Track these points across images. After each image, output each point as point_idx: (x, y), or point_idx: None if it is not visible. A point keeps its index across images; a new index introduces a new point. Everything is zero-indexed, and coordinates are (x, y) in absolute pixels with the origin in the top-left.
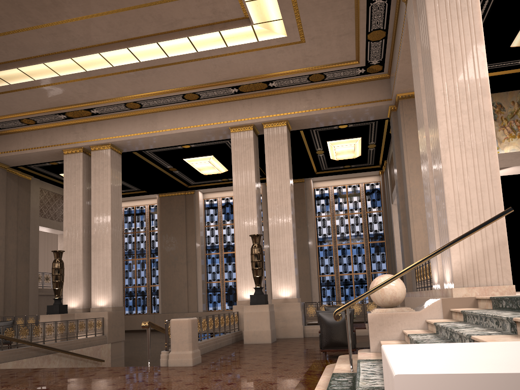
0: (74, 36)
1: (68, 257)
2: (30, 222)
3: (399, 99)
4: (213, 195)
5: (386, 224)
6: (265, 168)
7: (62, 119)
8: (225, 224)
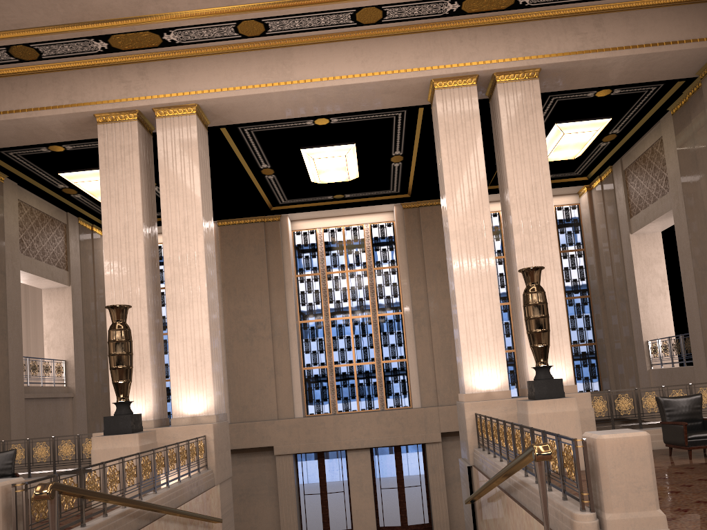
0: None
1: None
2: (6, 261)
3: None
4: (309, 224)
5: (597, 269)
6: (504, 155)
7: (96, 52)
8: (332, 272)
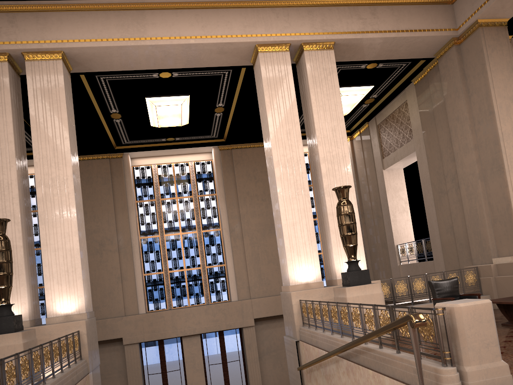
0: None
1: None
2: None
3: (480, 26)
4: (145, 161)
5: (359, 196)
6: (311, 104)
7: None
8: (165, 199)
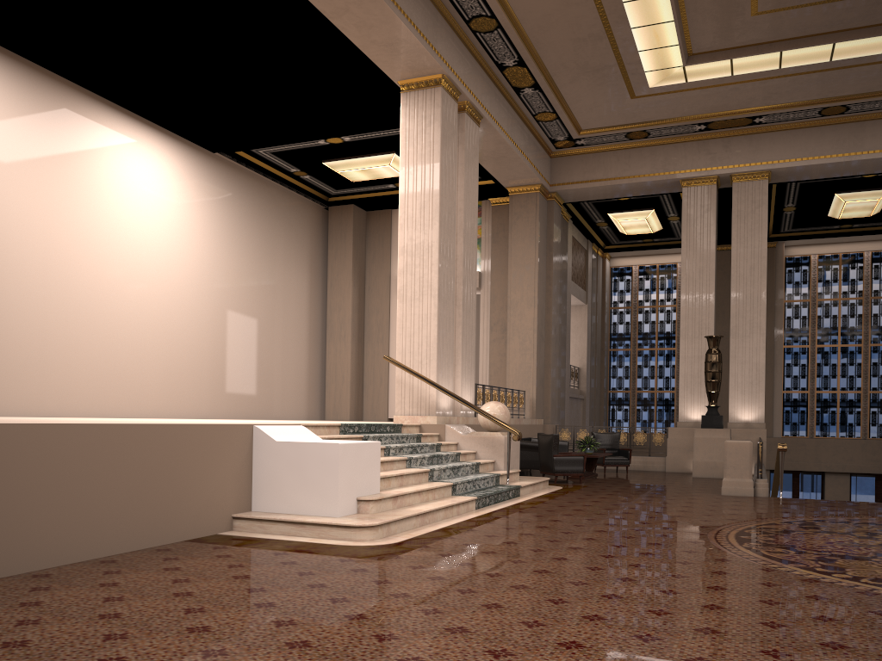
0: (877, 10)
1: (689, 345)
2: (566, 287)
3: None
4: (803, 250)
5: None
6: None
7: (692, 132)
8: (823, 299)
